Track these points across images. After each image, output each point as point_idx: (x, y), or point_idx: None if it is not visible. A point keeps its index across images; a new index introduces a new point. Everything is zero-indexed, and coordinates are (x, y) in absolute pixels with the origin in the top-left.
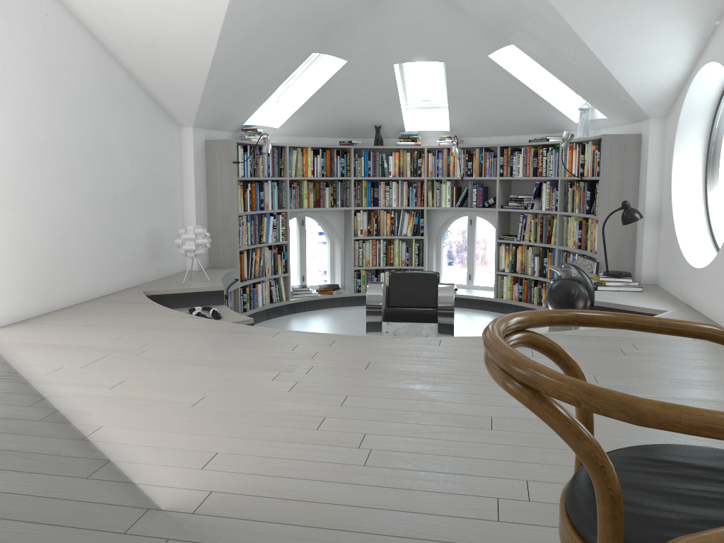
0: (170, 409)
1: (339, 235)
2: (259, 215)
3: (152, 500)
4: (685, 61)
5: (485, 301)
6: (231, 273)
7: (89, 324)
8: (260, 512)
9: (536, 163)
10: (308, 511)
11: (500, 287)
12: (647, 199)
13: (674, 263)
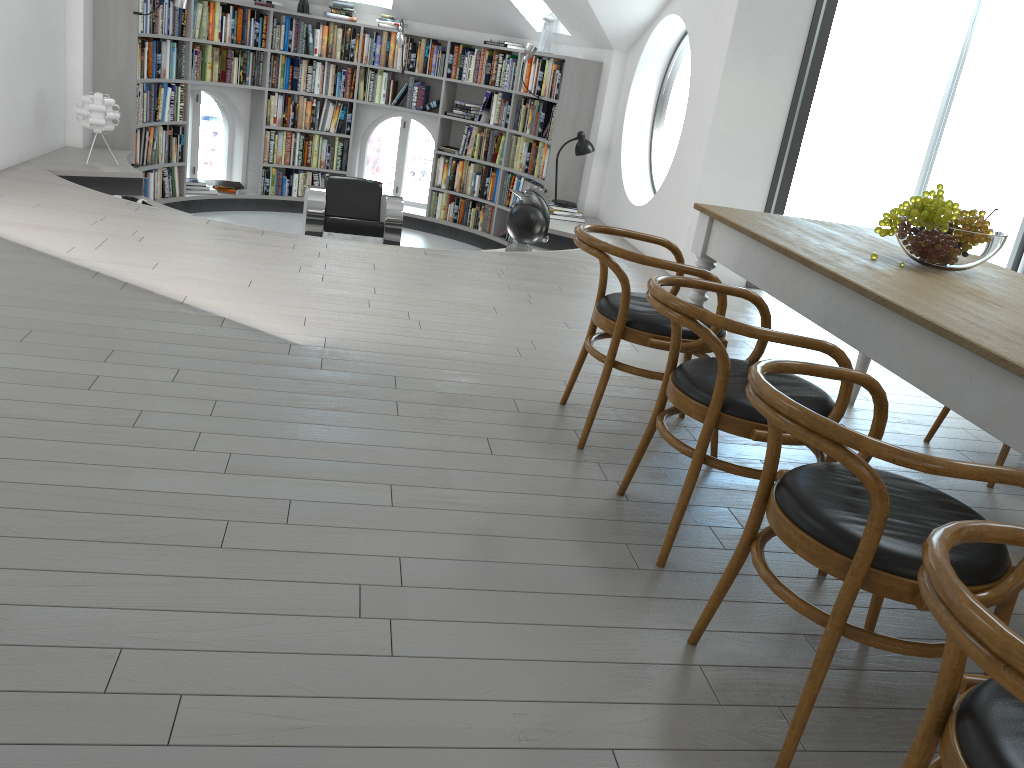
0: (231, 287)
1: (243, 120)
2: (154, 85)
3: (287, 340)
4: (654, 6)
5: (415, 219)
6: (129, 156)
7: (35, 205)
8: (370, 348)
9: (490, 70)
10: (402, 349)
11: (433, 205)
12: (600, 132)
13: (616, 199)
